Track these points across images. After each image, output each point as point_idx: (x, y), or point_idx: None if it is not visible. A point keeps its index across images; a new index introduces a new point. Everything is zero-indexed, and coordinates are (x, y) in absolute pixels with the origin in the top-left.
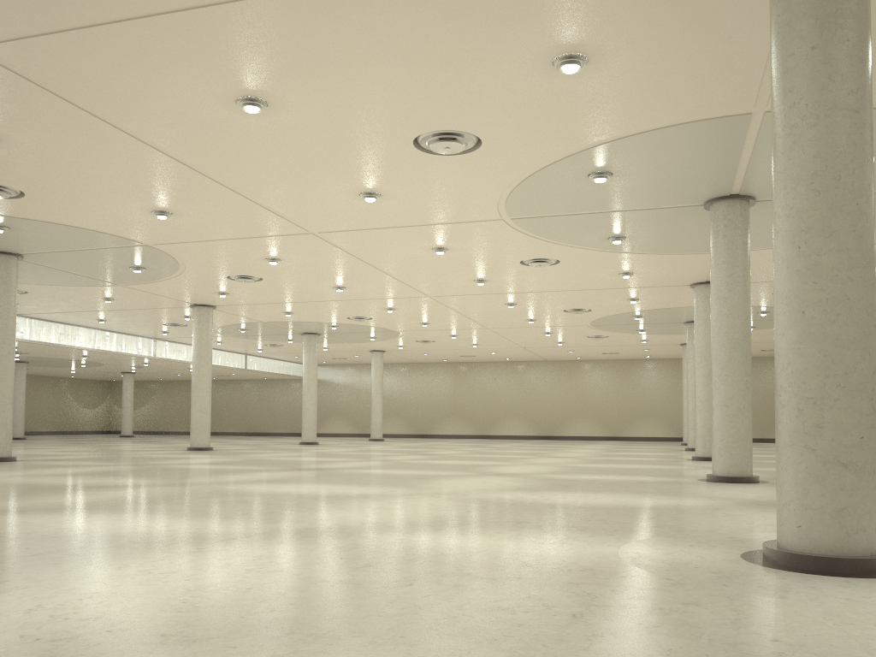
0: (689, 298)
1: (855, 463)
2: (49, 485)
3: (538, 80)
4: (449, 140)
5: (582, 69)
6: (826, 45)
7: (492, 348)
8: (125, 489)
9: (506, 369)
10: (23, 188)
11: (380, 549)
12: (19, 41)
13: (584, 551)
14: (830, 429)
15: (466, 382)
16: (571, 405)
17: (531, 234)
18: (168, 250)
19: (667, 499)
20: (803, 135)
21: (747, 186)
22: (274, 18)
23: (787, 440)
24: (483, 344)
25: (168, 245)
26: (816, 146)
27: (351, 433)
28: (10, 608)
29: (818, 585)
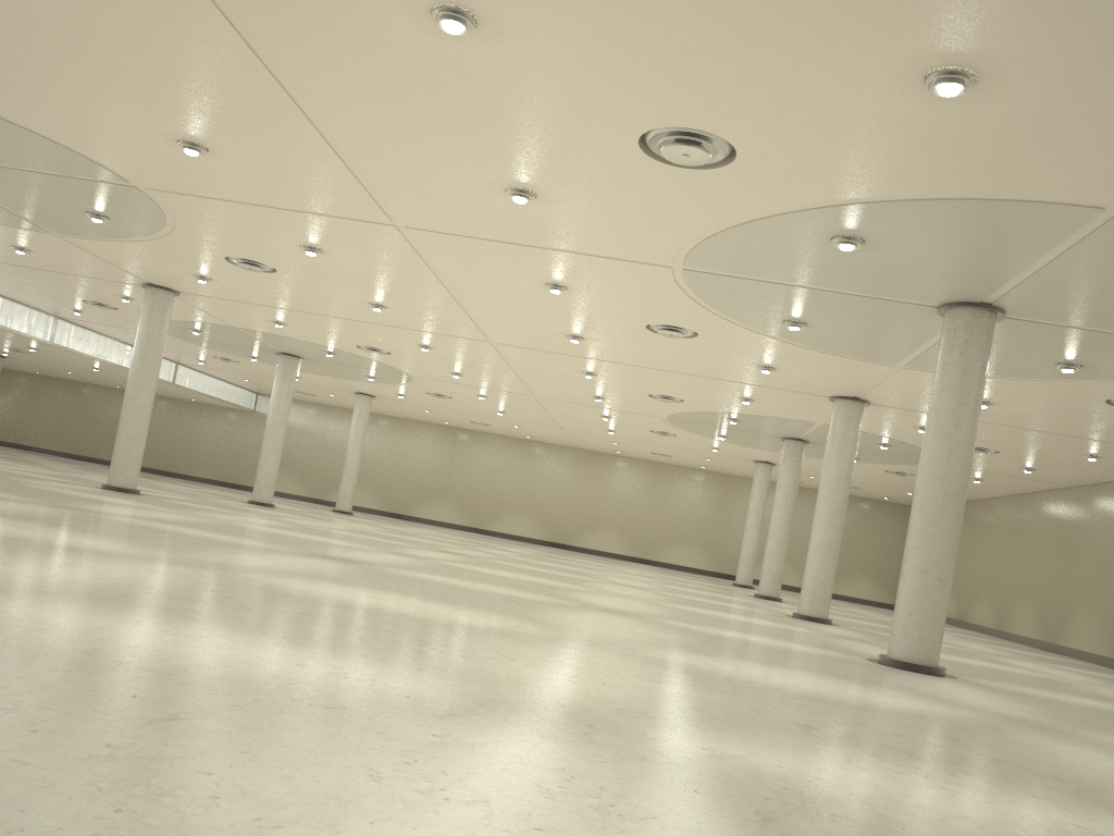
0: (815, 411)
1: None
2: None
3: (884, 94)
4: (696, 146)
5: (960, 95)
6: None
7: (519, 420)
8: (117, 562)
9: (522, 449)
10: None
11: (717, 773)
12: None
13: (1003, 813)
14: None
15: (467, 457)
16: (595, 510)
17: (691, 294)
18: (164, 201)
19: (900, 697)
20: None
21: (1010, 296)
22: None
23: None
24: (512, 413)
25: (168, 193)
26: None
27: (299, 495)
28: None
29: None
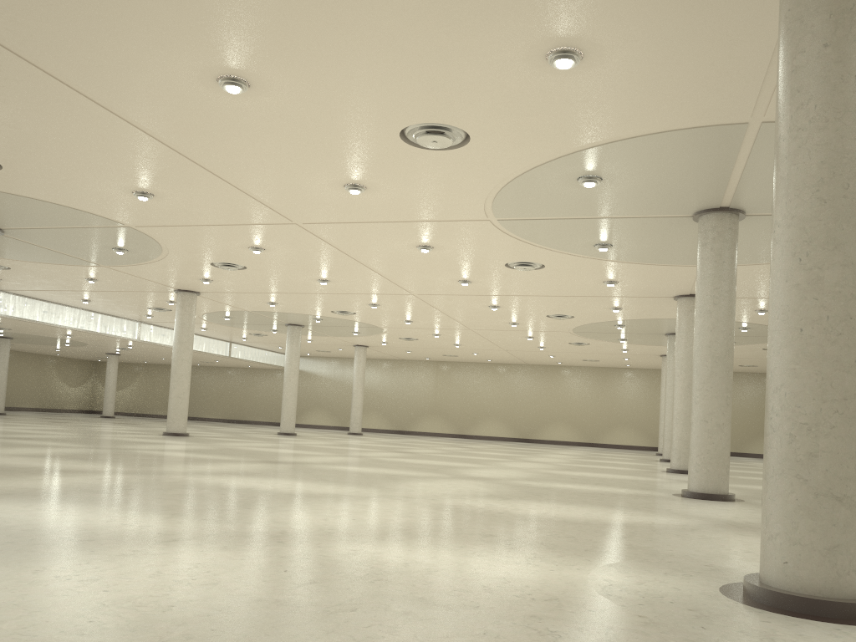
0: (672, 310)
1: (850, 497)
2: (5, 466)
3: (530, 75)
4: (436, 134)
5: (576, 65)
6: (840, 43)
7: (474, 349)
8: (82, 475)
9: (488, 370)
10: (0, 160)
11: (330, 561)
12: None
13: (551, 575)
14: (824, 458)
15: (447, 381)
16: (549, 410)
17: (517, 237)
18: (151, 233)
19: (641, 515)
20: (810, 139)
21: (737, 199)
22: None
23: (776, 467)
24: (466, 344)
25: (150, 227)
26: (824, 151)
27: (331, 425)
28: None
29: (806, 633)
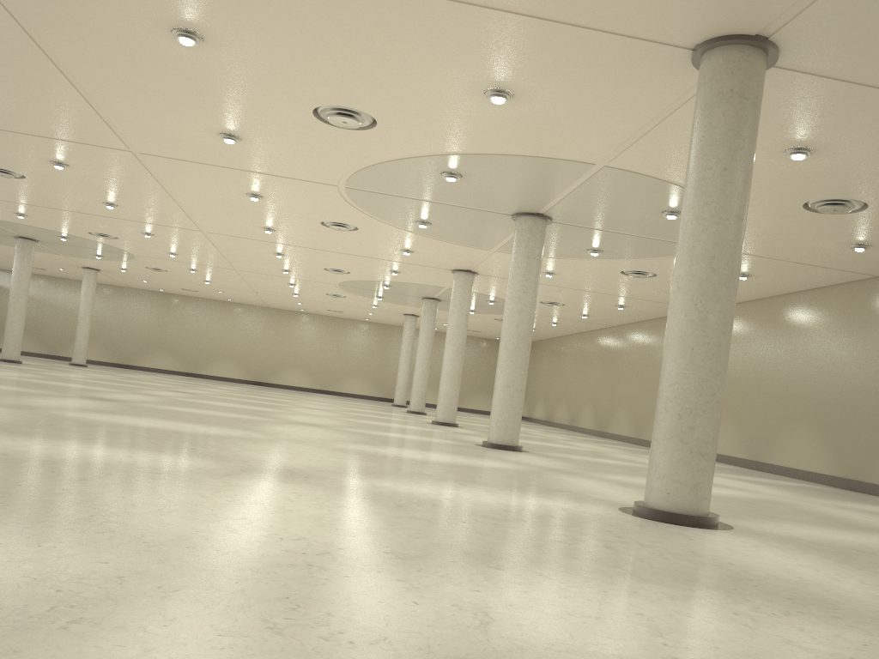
0: (443, 279)
1: (708, 454)
2: None
3: (463, 98)
4: (351, 118)
5: (505, 103)
6: (733, 170)
7: (222, 287)
8: None
9: (225, 309)
10: None
11: (376, 492)
12: None
13: (521, 502)
14: (698, 430)
15: (180, 316)
16: (286, 355)
17: (352, 203)
18: None
19: (488, 461)
20: (710, 227)
21: (553, 210)
22: None
23: (667, 434)
24: (217, 282)
25: None
26: (717, 238)
27: (36, 352)
28: (210, 529)
29: (695, 533)
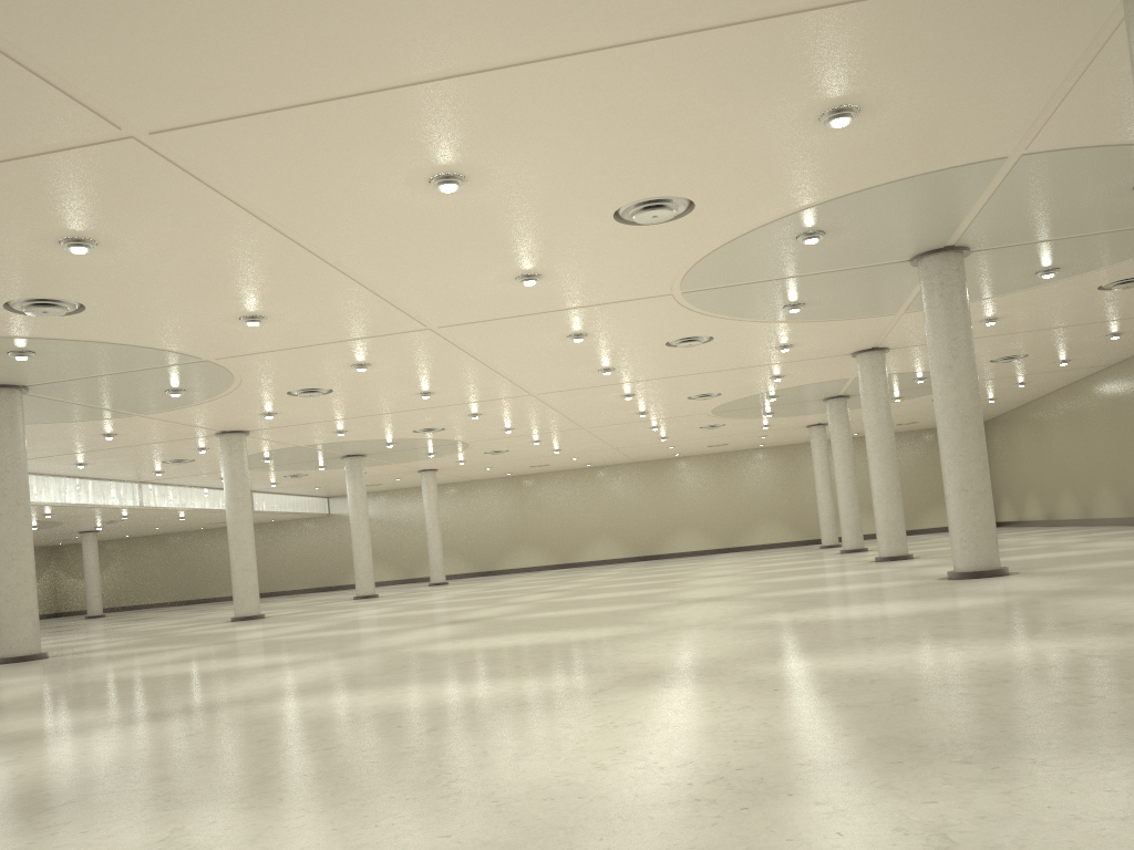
0: (843, 369)
1: None
2: (194, 674)
3: (793, 136)
4: (661, 208)
5: (851, 122)
6: None
7: (575, 453)
8: (307, 666)
9: (586, 477)
10: (88, 301)
11: (792, 678)
12: (203, 126)
13: (1005, 653)
14: None
15: (537, 499)
16: (671, 515)
17: (696, 309)
18: (232, 364)
19: (957, 600)
20: None
21: (967, 235)
22: (530, 85)
23: None
24: (568, 448)
25: (235, 358)
26: None
27: (393, 580)
28: (573, 769)
29: None
